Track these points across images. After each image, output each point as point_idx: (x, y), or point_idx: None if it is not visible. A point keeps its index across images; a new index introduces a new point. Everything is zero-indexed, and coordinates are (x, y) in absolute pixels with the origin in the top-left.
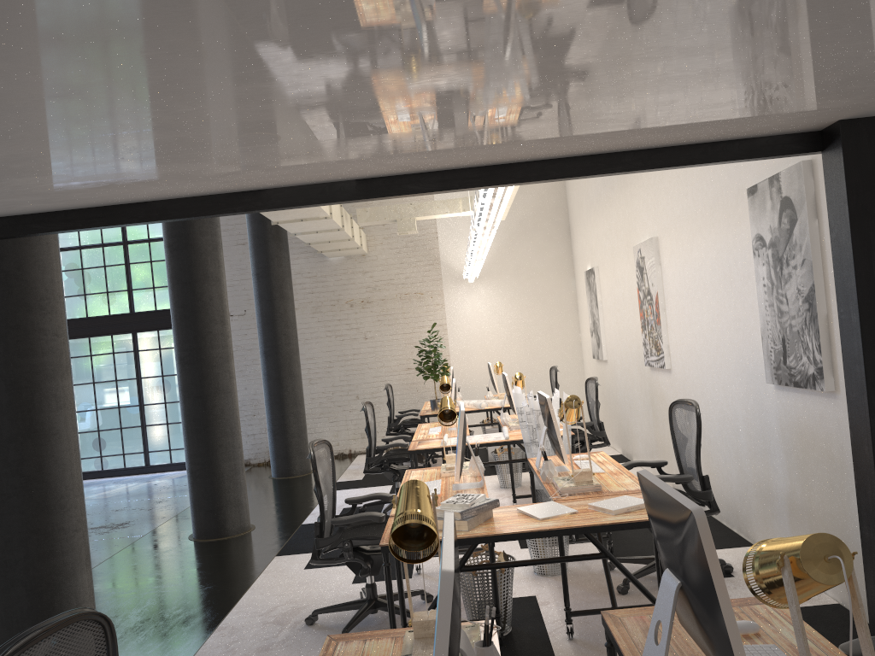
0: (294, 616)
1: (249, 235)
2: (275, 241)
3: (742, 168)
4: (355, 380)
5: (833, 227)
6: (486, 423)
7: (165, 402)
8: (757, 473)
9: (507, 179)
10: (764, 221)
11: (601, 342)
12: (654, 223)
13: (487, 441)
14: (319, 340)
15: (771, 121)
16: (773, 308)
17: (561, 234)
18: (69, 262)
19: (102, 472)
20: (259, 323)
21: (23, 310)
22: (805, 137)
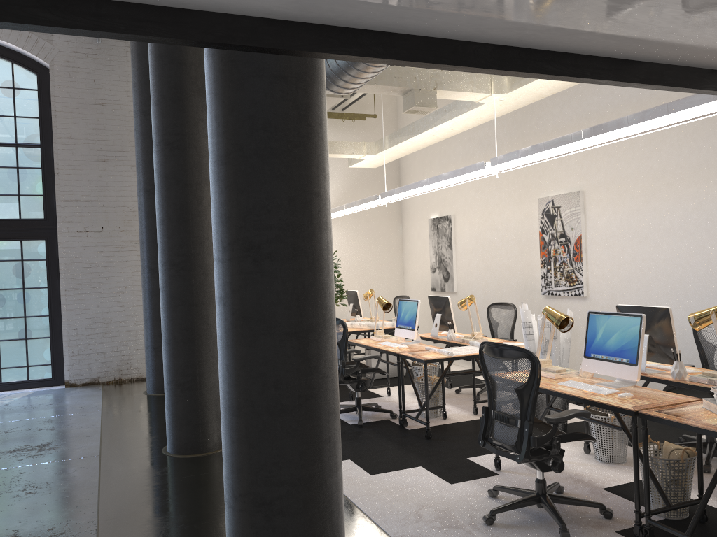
0: (455, 518)
1: (141, 151)
2: None
3: None
4: None
5: None
6: None
7: None
8: None
9: None
10: None
11: (452, 277)
12: (578, 180)
13: None
14: None
15: None
16: None
17: (393, 187)
18: None
19: None
20: (146, 239)
21: (322, 175)
22: None
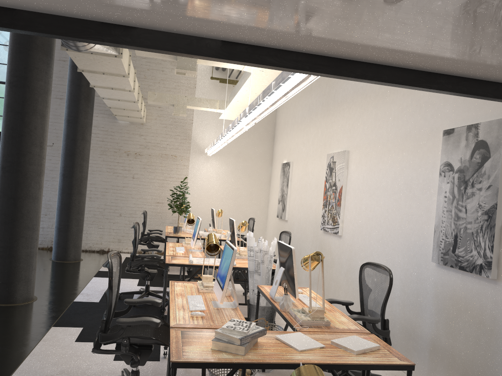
0: None
1: (68, 92)
2: (85, 101)
3: (439, 116)
4: (121, 204)
5: None
6: (203, 246)
7: None
8: (405, 318)
9: (349, 73)
10: (455, 154)
11: (285, 209)
12: (347, 141)
13: None
14: (101, 173)
15: None
16: (451, 213)
17: (269, 138)
18: None
19: None
20: (63, 153)
21: None
22: None
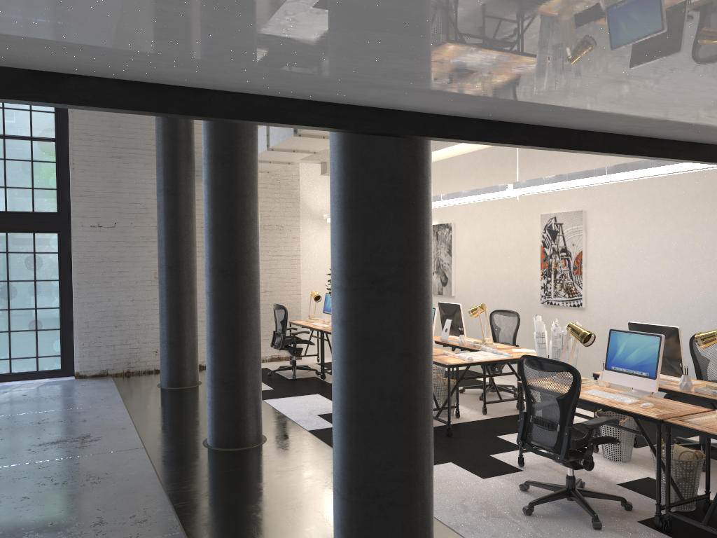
0: (496, 509)
1: (162, 152)
2: (189, 162)
3: None
4: None
5: None
6: None
7: (9, 309)
8: None
9: None
10: None
11: (450, 282)
12: (581, 200)
13: (498, 358)
14: None
15: None
16: None
17: None
18: None
19: None
20: (165, 238)
21: (430, 219)
22: None
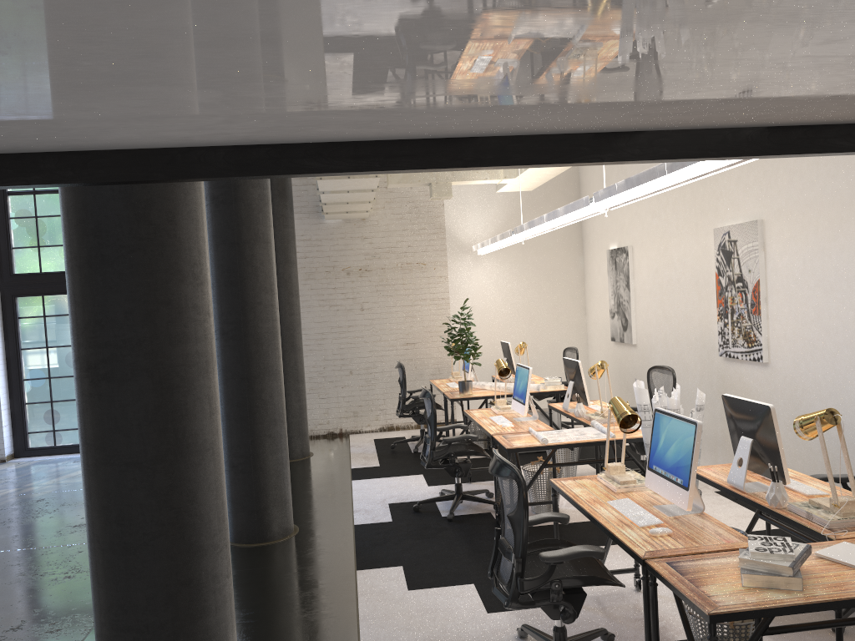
0: None
1: None
2: (281, 198)
3: None
4: (349, 354)
5: None
6: None
7: None
8: None
9: None
10: None
11: (630, 326)
12: (757, 204)
13: (591, 439)
14: (311, 309)
15: None
16: None
17: None
18: (20, 208)
19: (55, 449)
20: None
21: (175, 279)
22: None
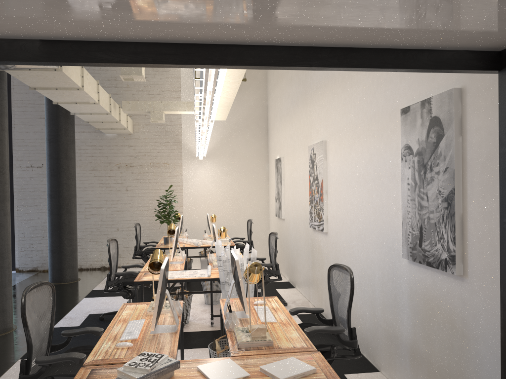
0: None
1: (46, 111)
2: (64, 118)
3: (397, 94)
4: (117, 218)
5: (504, 142)
6: (203, 253)
7: None
8: (387, 320)
9: (204, 60)
10: (413, 135)
11: (281, 207)
12: (324, 131)
13: (194, 277)
14: (94, 189)
15: (469, 29)
16: (414, 202)
17: (262, 134)
18: None
19: None
20: (48, 174)
21: None
22: (486, 56)
